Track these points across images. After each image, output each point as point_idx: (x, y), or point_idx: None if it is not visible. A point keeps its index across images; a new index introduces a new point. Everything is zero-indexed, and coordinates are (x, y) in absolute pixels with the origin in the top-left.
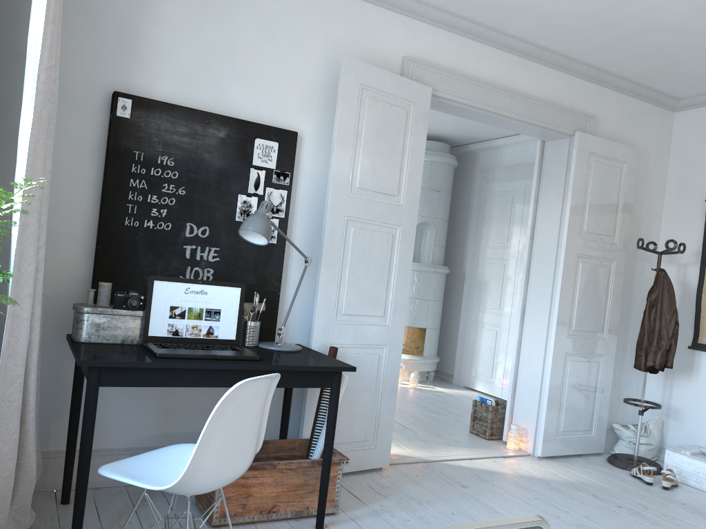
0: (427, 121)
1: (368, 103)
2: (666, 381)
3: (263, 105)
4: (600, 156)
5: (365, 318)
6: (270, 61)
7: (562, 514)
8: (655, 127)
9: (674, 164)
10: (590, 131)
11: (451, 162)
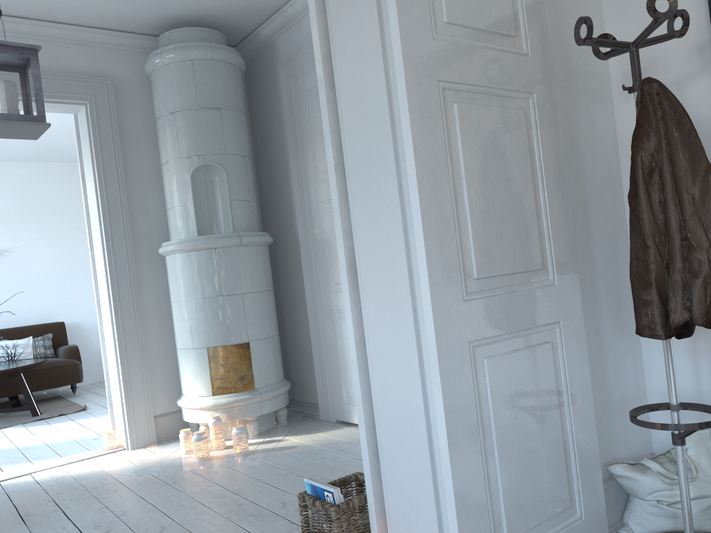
0: None
1: None
2: (696, 345)
3: None
4: None
5: None
6: None
7: None
8: None
9: None
10: None
11: (229, 56)
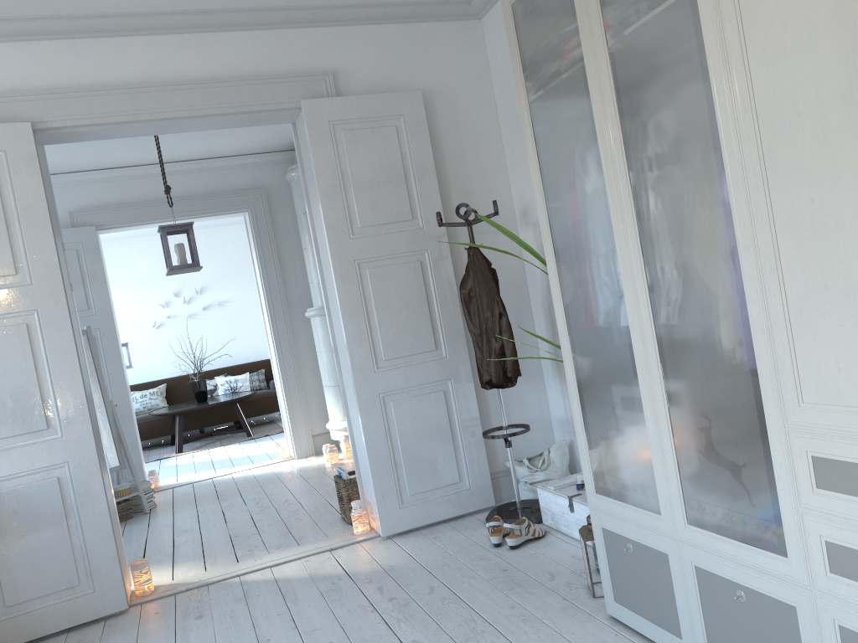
0: (36, 166)
1: None
2: (563, 387)
3: None
4: (353, 121)
5: (16, 439)
6: None
7: (282, 633)
8: (452, 50)
9: (498, 91)
10: (329, 92)
11: None
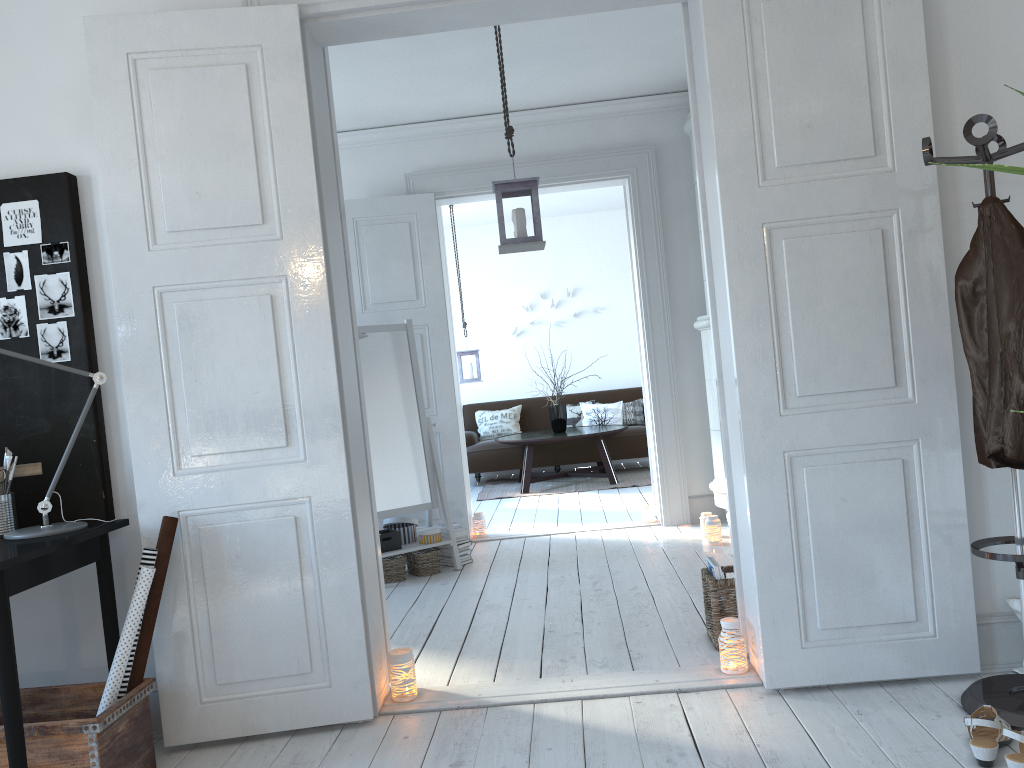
0: (300, 69)
1: (153, 81)
2: None
3: (16, 149)
4: None
5: (246, 456)
6: (11, 76)
7: None
8: None
9: None
10: None
11: None
